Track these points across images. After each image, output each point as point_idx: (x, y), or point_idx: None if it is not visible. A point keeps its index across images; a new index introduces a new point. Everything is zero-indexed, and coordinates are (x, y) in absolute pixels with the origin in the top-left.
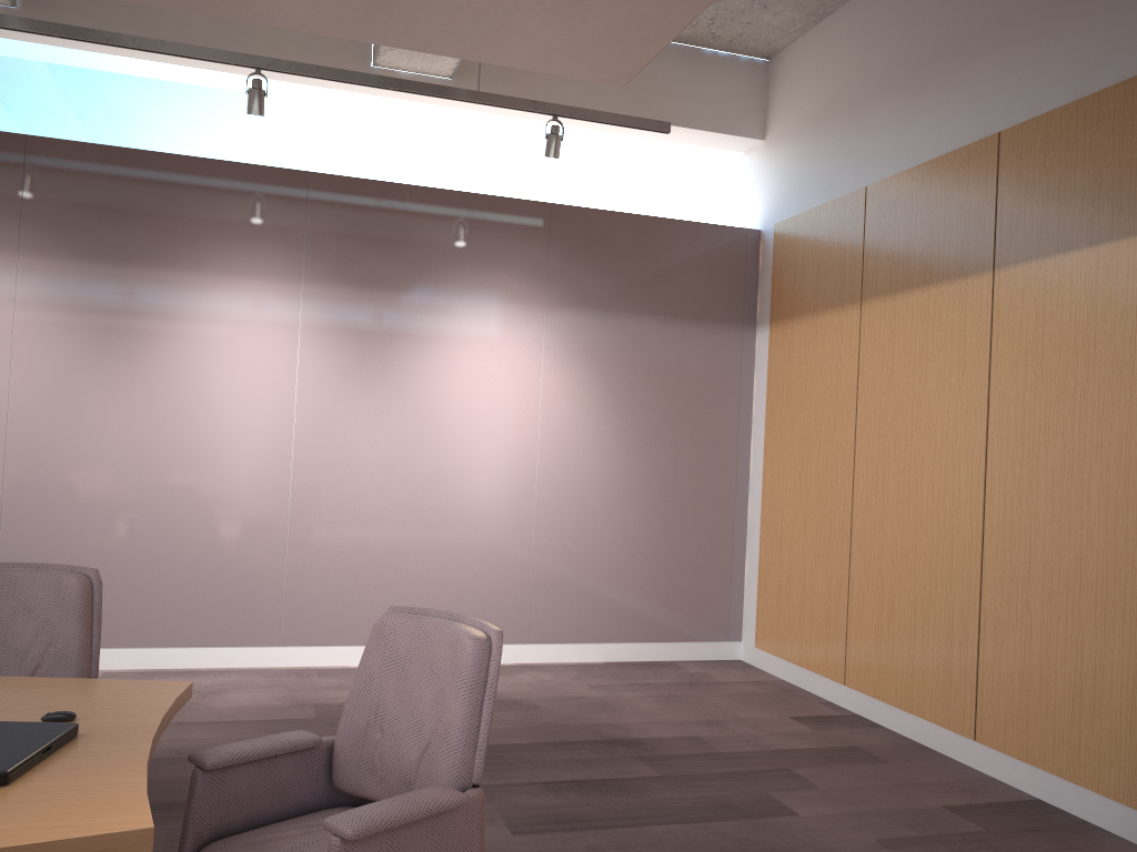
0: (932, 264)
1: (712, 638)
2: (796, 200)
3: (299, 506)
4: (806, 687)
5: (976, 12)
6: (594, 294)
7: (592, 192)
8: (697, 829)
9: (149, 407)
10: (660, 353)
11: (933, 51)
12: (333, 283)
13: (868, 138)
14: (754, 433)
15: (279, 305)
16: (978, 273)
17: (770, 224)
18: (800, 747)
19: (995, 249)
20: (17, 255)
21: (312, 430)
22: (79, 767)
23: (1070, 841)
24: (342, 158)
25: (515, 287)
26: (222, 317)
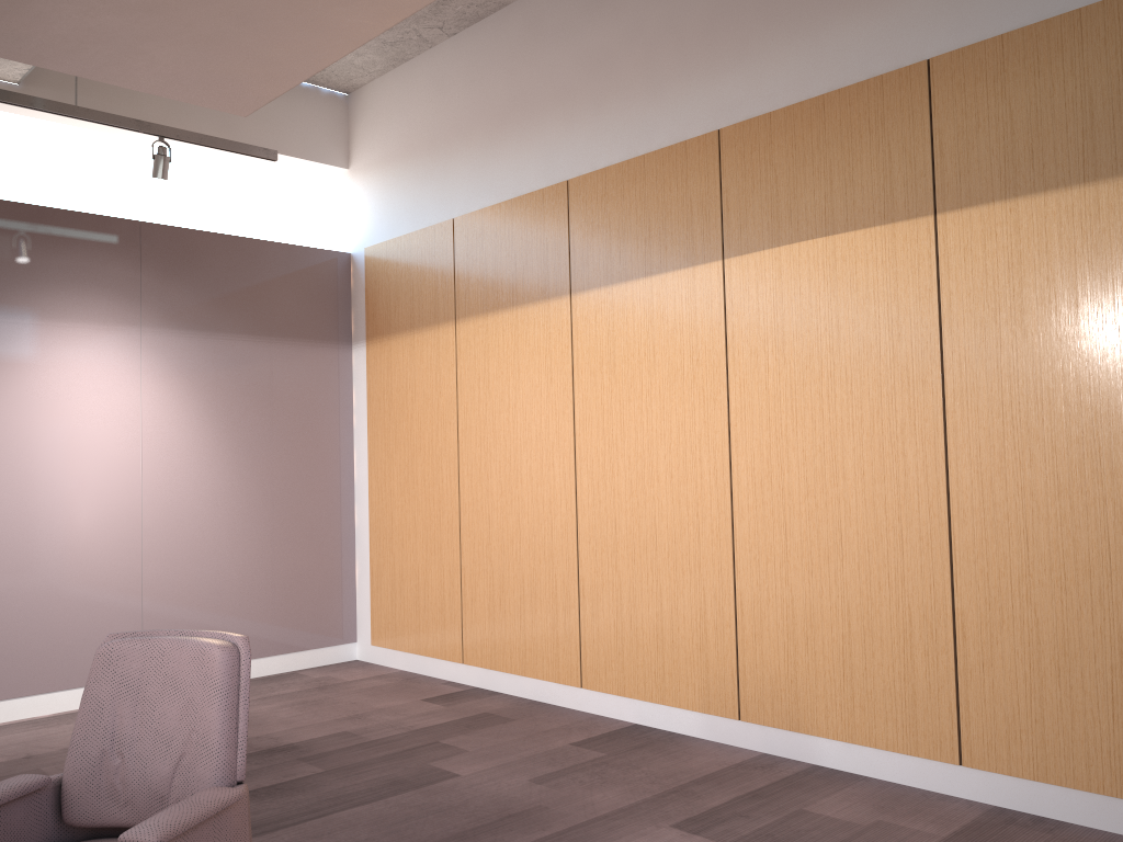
0: (518, 288)
1: (329, 643)
2: (386, 227)
3: None
4: (426, 672)
5: (541, 78)
6: (192, 314)
7: (179, 211)
8: (379, 805)
9: None
10: (262, 371)
11: (506, 106)
12: None
13: (452, 175)
14: (357, 444)
15: None
16: (558, 297)
17: (360, 248)
18: (439, 722)
19: (571, 277)
20: None
21: None
22: None
23: (667, 748)
24: None
25: (106, 308)
26: None
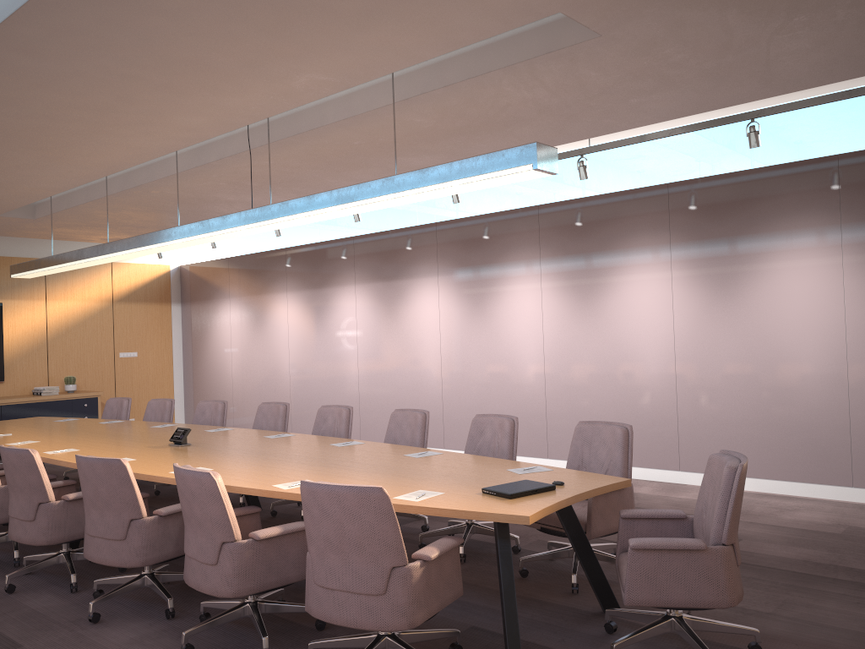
0: None
1: None
2: None
3: (855, 389)
4: None
5: None
6: None
7: None
8: None
9: (748, 329)
10: None
11: None
12: (864, 228)
13: None
14: None
15: (825, 251)
16: None
17: None
18: None
19: None
20: (669, 251)
21: (860, 335)
22: (538, 498)
23: None
24: None
25: None
26: (787, 266)
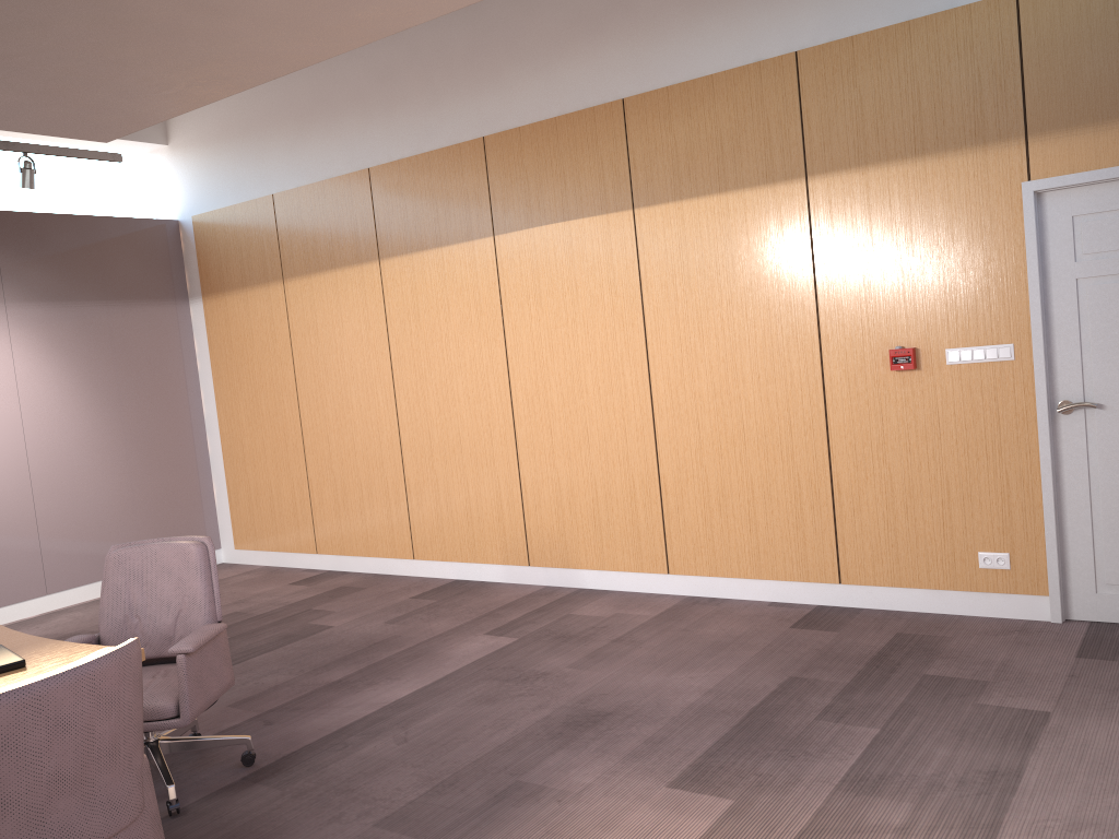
0: (335, 254)
1: None
2: (210, 198)
3: None
4: (286, 564)
5: (339, 82)
6: (48, 288)
7: (20, 194)
8: (280, 651)
9: None
10: (115, 331)
11: (311, 102)
12: None
13: (268, 157)
14: (203, 384)
15: None
16: (369, 262)
17: (187, 216)
18: (308, 597)
19: (378, 246)
20: None
21: None
22: (44, 653)
23: (480, 591)
24: None
25: None
26: None
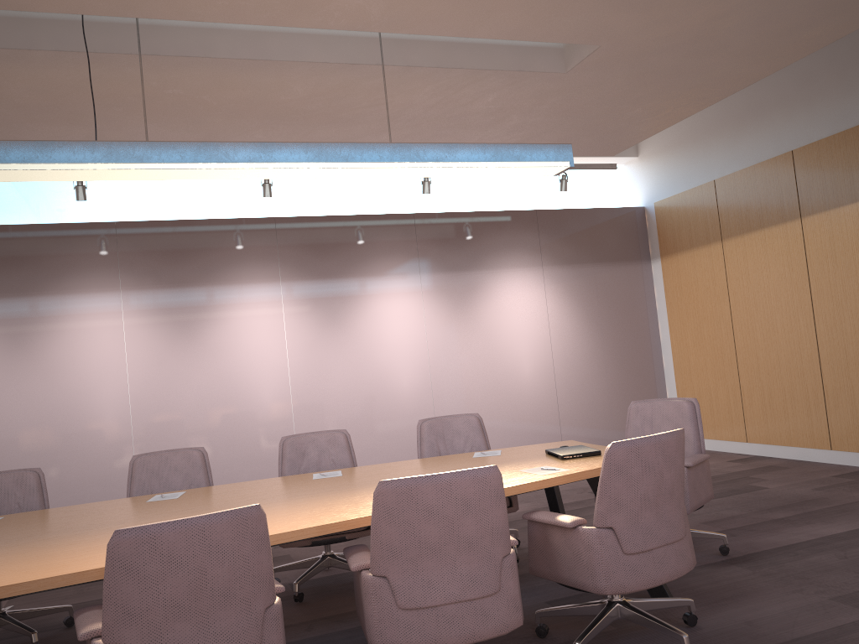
0: (763, 217)
1: None
2: (667, 189)
3: (437, 395)
4: (721, 449)
5: (767, 91)
6: (565, 256)
7: (549, 199)
8: (730, 498)
9: (355, 353)
10: (604, 282)
11: (744, 110)
12: (435, 271)
13: (711, 154)
14: (660, 319)
15: (410, 288)
16: (792, 220)
17: (650, 203)
18: (743, 469)
19: (799, 207)
20: (280, 282)
21: (437, 353)
22: None
23: None
24: (420, 202)
25: (525, 259)
26: (383, 299)
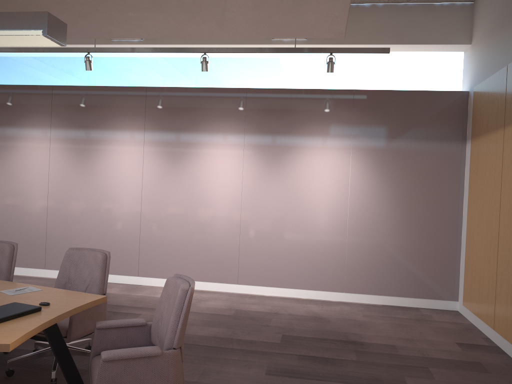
0: None
1: (441, 298)
2: (482, 74)
3: (244, 227)
4: (480, 328)
5: None
6: (376, 130)
7: (379, 81)
8: None
9: (188, 187)
10: (411, 157)
11: None
12: (257, 134)
13: (509, 38)
14: (464, 195)
15: (235, 144)
16: None
17: (472, 88)
18: (445, 358)
19: None
20: (144, 132)
21: (249, 196)
22: (24, 321)
23: None
24: (264, 80)
25: (337, 130)
26: (214, 151)
